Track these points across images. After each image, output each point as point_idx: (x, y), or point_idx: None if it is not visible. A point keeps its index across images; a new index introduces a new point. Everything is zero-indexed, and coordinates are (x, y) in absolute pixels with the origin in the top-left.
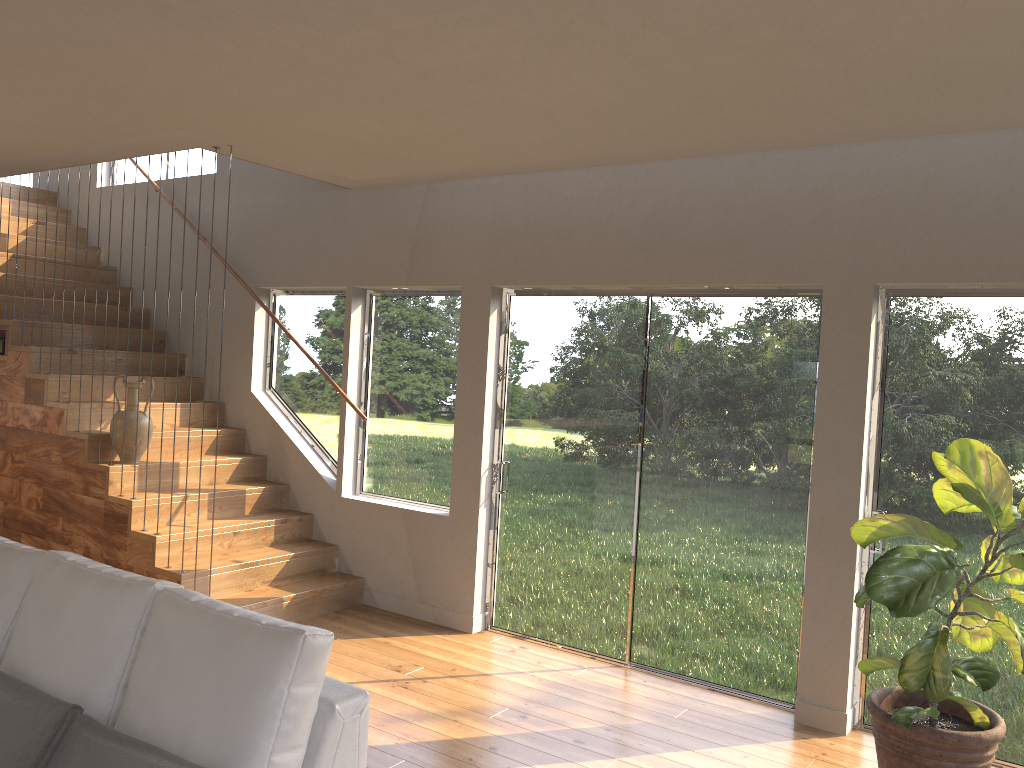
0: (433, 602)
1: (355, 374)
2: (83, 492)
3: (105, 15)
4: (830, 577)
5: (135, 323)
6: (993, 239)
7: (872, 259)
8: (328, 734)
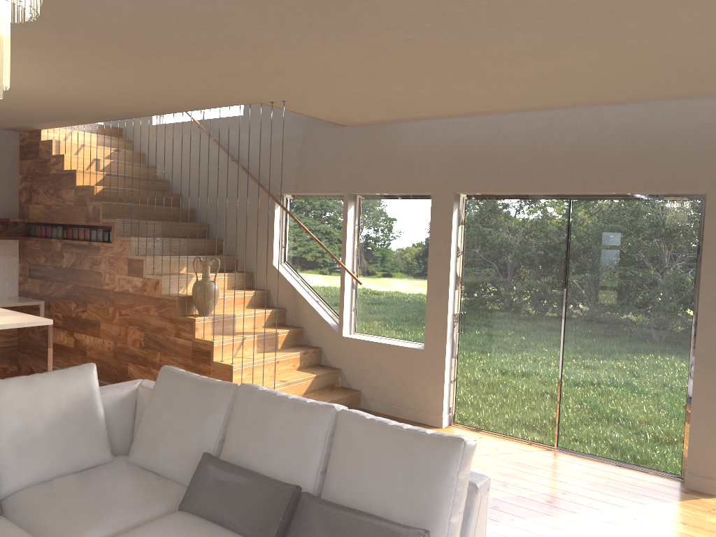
0: (412, 407)
1: (350, 253)
2: (175, 335)
3: (271, 28)
4: (711, 391)
5: (186, 218)
6: None
7: None
8: (474, 504)
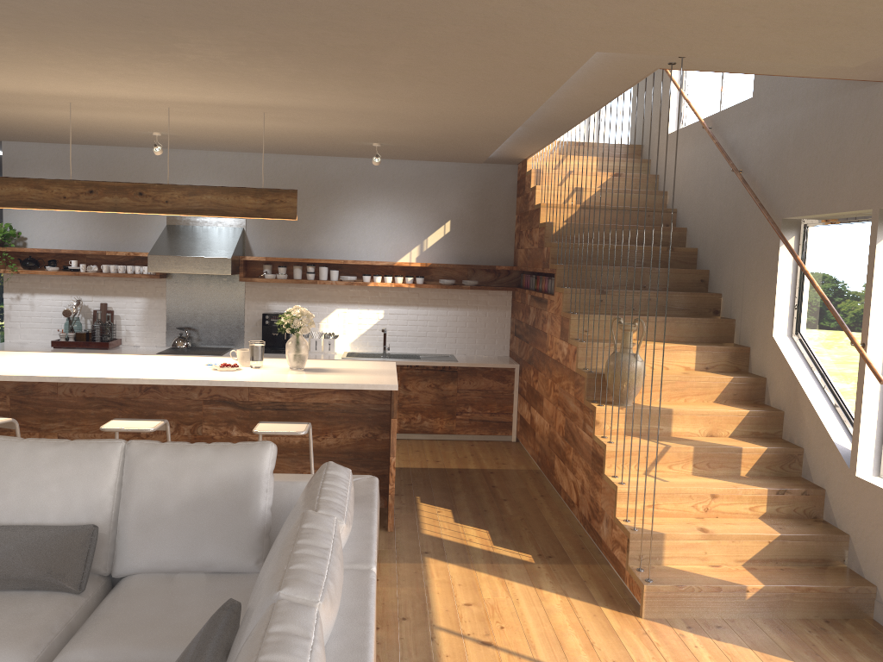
0: None
1: (881, 322)
2: (582, 428)
3: None
4: None
5: (681, 263)
6: None
7: None
8: None
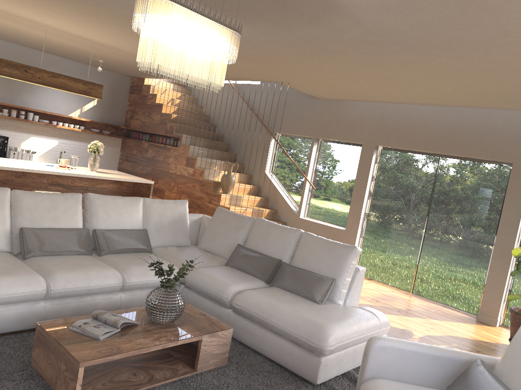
0: None
1: (311, 171)
2: (208, 202)
3: (295, 55)
4: (499, 269)
5: (218, 139)
6: None
7: None
8: (356, 276)
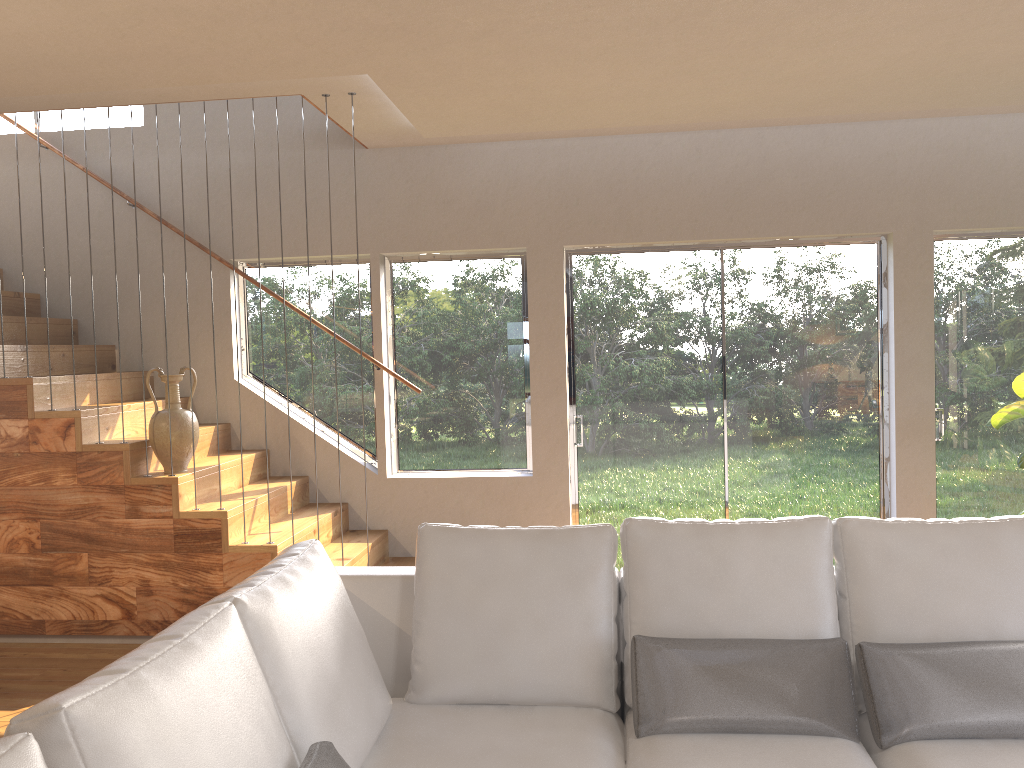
0: None
1: (385, 347)
2: (128, 515)
3: None
4: (916, 464)
5: (28, 312)
6: (1018, 194)
7: (930, 211)
8: None
